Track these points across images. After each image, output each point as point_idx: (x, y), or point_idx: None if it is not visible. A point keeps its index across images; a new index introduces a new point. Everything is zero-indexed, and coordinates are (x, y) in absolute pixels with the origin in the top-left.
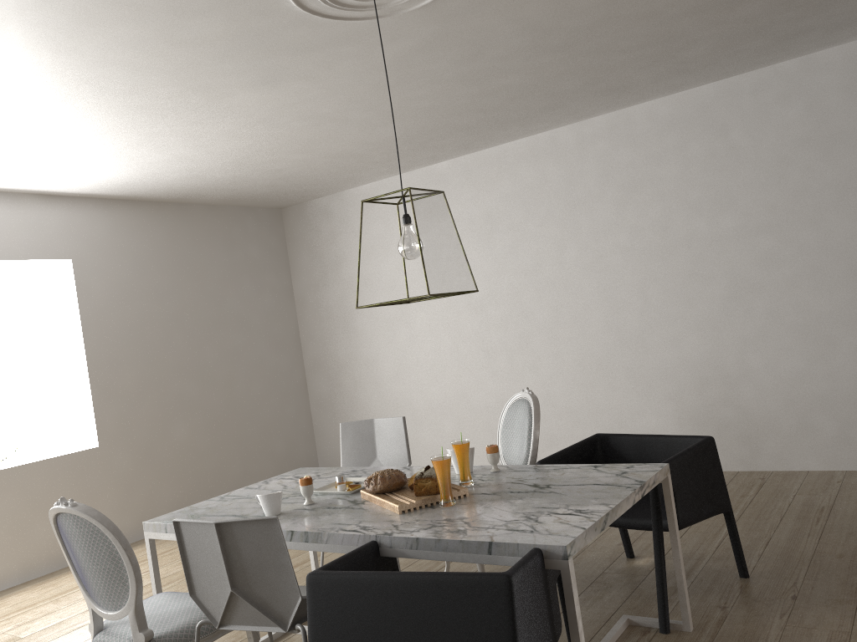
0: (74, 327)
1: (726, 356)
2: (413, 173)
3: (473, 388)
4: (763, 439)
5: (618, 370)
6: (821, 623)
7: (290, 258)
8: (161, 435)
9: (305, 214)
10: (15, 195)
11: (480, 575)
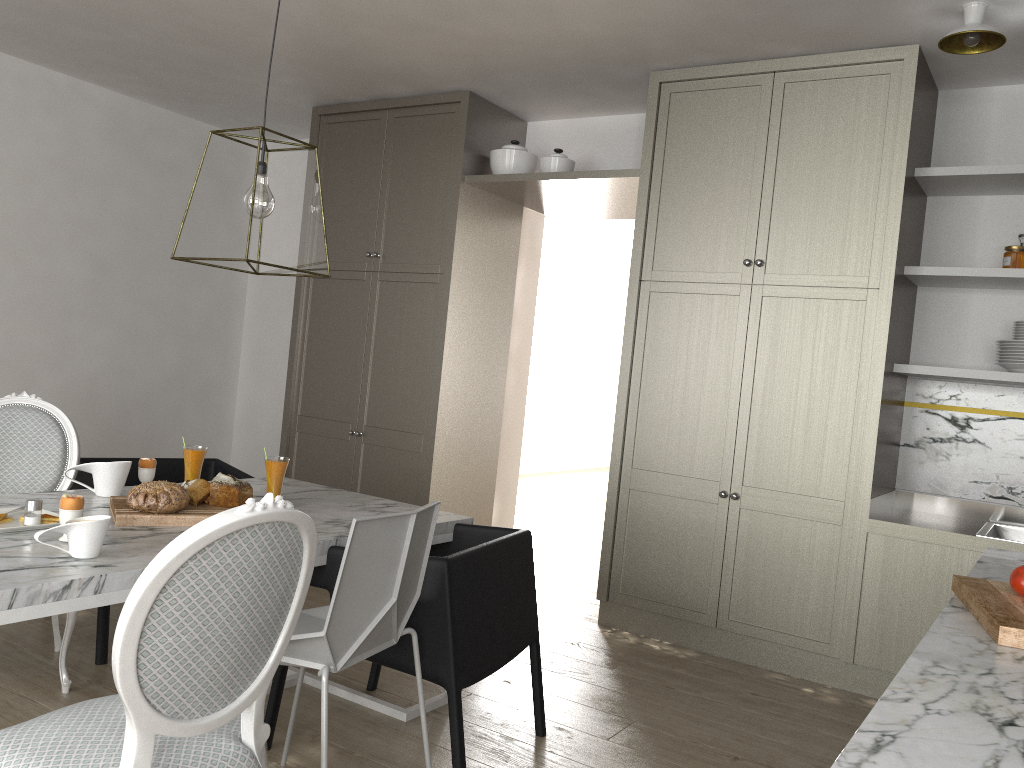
0: None
1: None
2: None
3: None
4: None
5: None
6: (312, 605)
7: None
8: None
9: None
10: None
11: (522, 533)
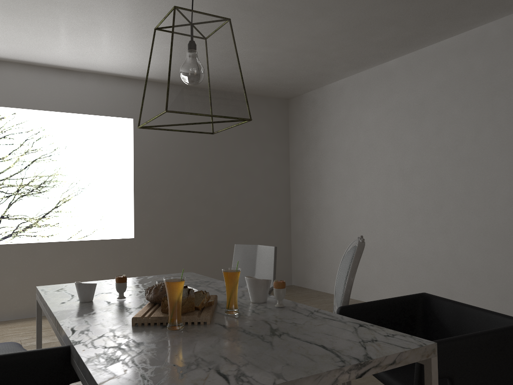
0: (131, 161)
1: None
2: (370, 70)
3: (395, 240)
4: None
5: None
6: None
7: (290, 134)
8: (177, 238)
9: (301, 103)
10: (103, 76)
11: None
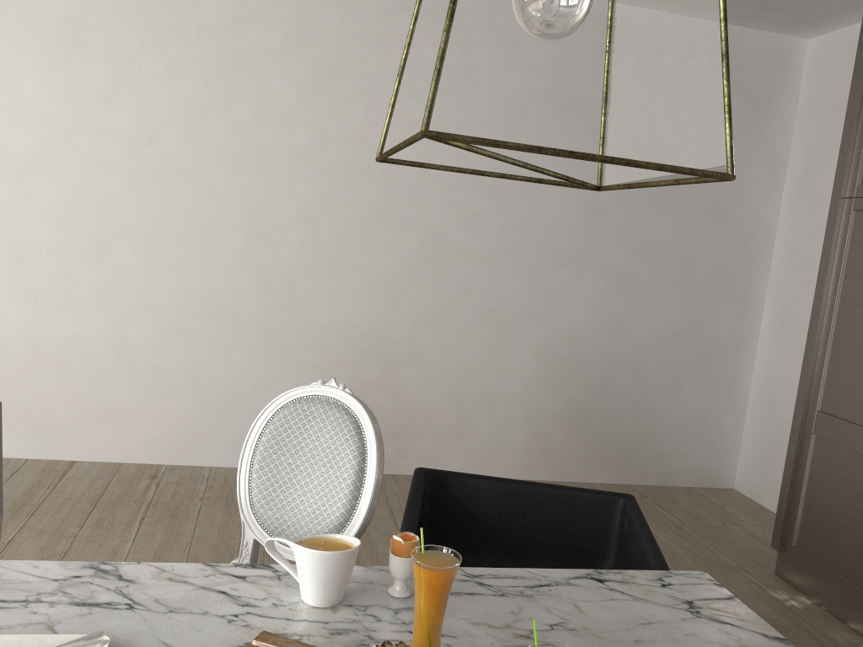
0: None
1: (398, 330)
2: None
3: None
4: (415, 437)
5: (247, 324)
6: None
7: None
8: None
9: None
10: None
11: None
